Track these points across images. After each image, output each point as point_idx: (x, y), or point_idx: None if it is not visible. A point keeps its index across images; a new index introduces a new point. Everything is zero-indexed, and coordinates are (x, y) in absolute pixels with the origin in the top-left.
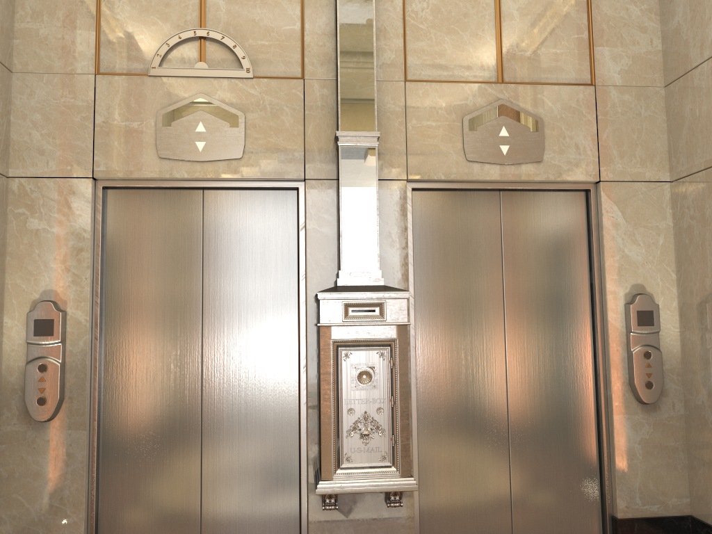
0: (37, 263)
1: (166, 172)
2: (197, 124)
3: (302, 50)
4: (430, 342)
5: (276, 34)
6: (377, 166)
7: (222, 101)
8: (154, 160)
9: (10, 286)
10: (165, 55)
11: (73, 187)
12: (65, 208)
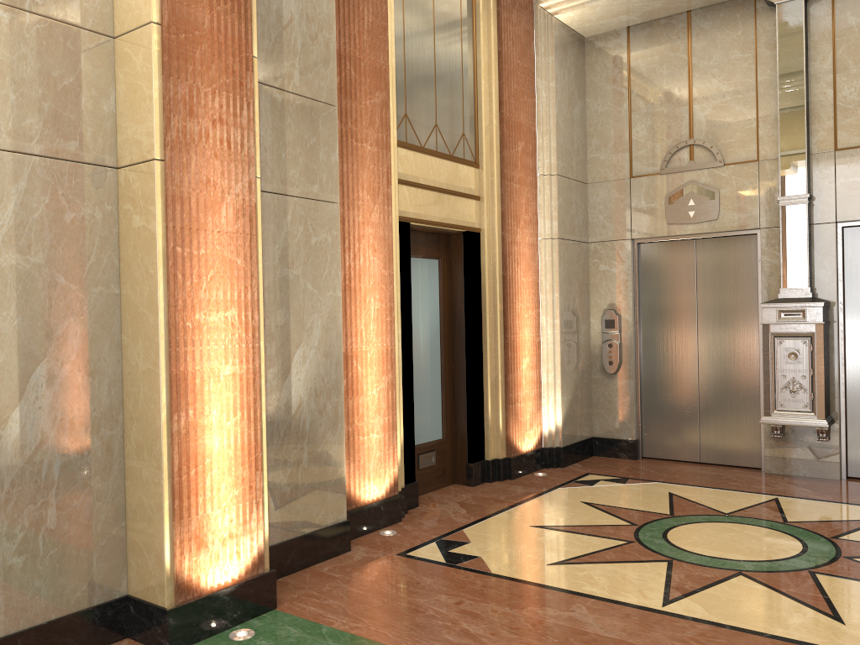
0: (605, 289)
1: (671, 232)
2: (688, 200)
3: (757, 141)
4: (857, 335)
5: (739, 133)
6: (807, 217)
7: (704, 184)
8: (664, 226)
9: (592, 301)
10: (668, 159)
11: (621, 245)
12: (617, 257)
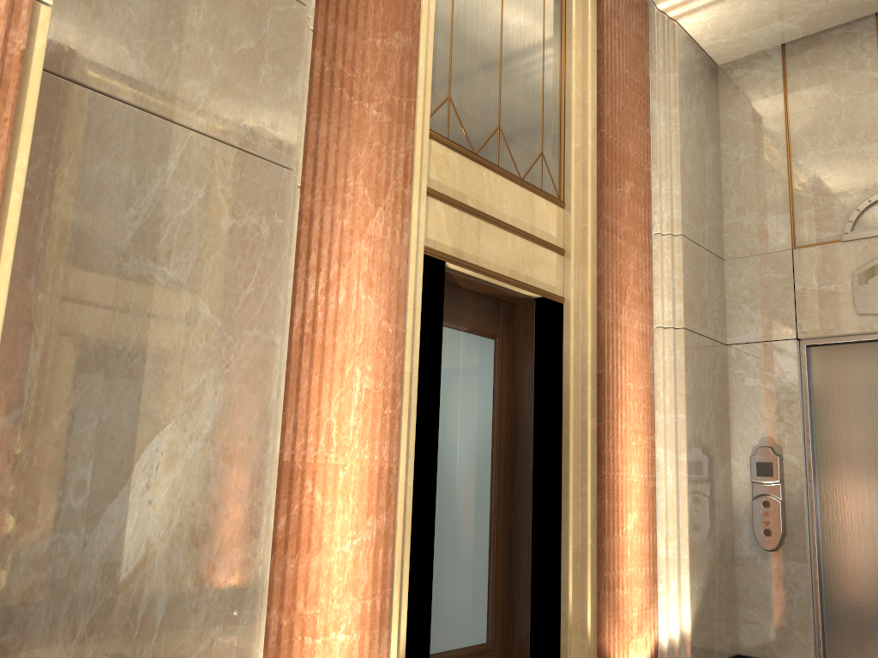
0: (754, 415)
1: (866, 327)
2: None
3: None
4: None
5: None
6: None
7: None
8: (852, 317)
9: (734, 433)
10: (855, 219)
11: (780, 348)
12: (774, 366)
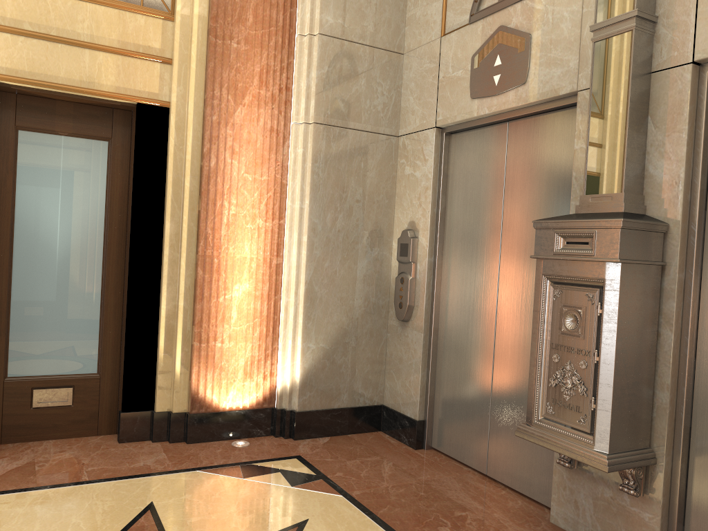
0: (407, 201)
1: (475, 112)
2: (495, 58)
3: None
4: None
5: None
6: (632, 56)
7: (515, 28)
8: (468, 103)
9: (396, 218)
10: None
11: (425, 137)
12: (421, 155)
